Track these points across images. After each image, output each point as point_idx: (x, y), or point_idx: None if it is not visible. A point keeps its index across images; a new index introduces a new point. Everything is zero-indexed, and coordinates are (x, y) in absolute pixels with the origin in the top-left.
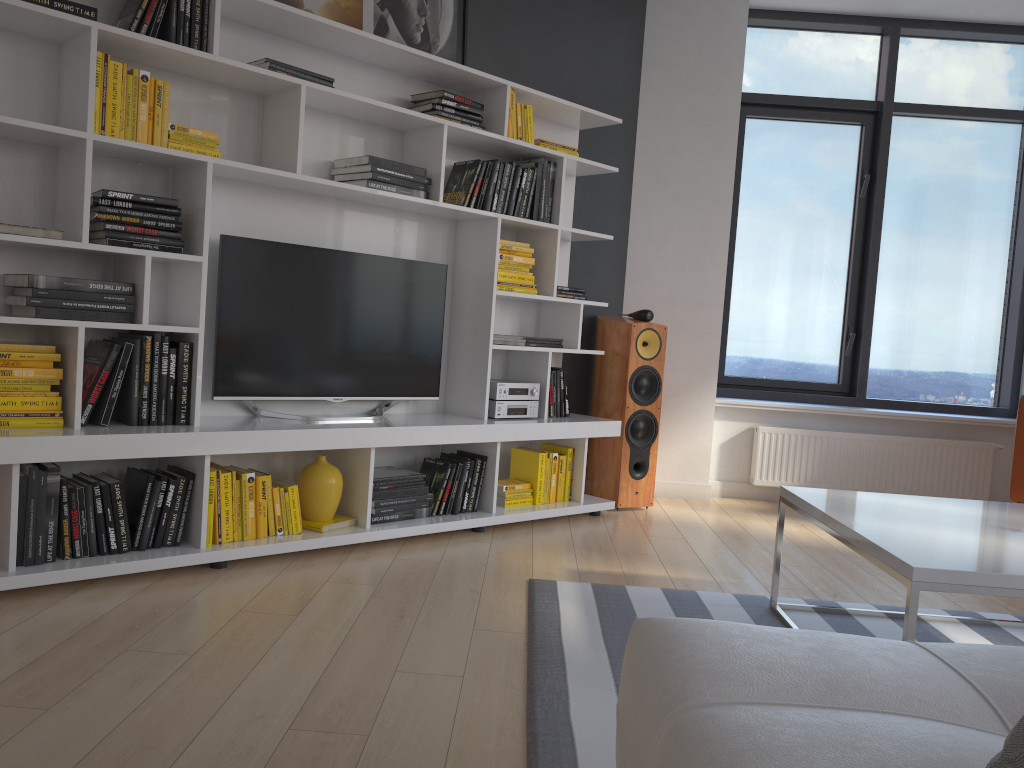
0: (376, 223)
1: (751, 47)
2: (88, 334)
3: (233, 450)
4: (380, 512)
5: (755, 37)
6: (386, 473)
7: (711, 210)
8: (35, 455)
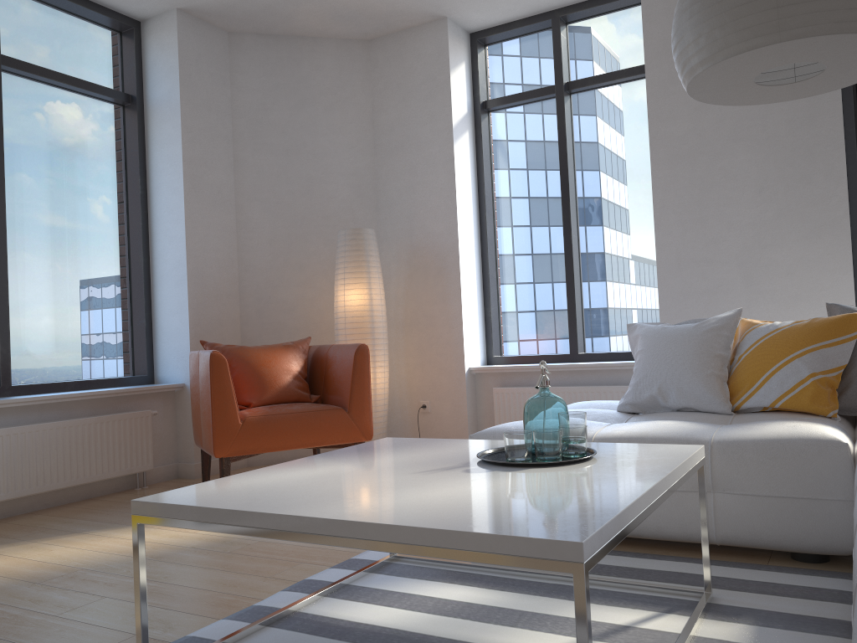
0: None
1: None
2: None
3: None
4: None
5: None
6: None
7: None
8: None
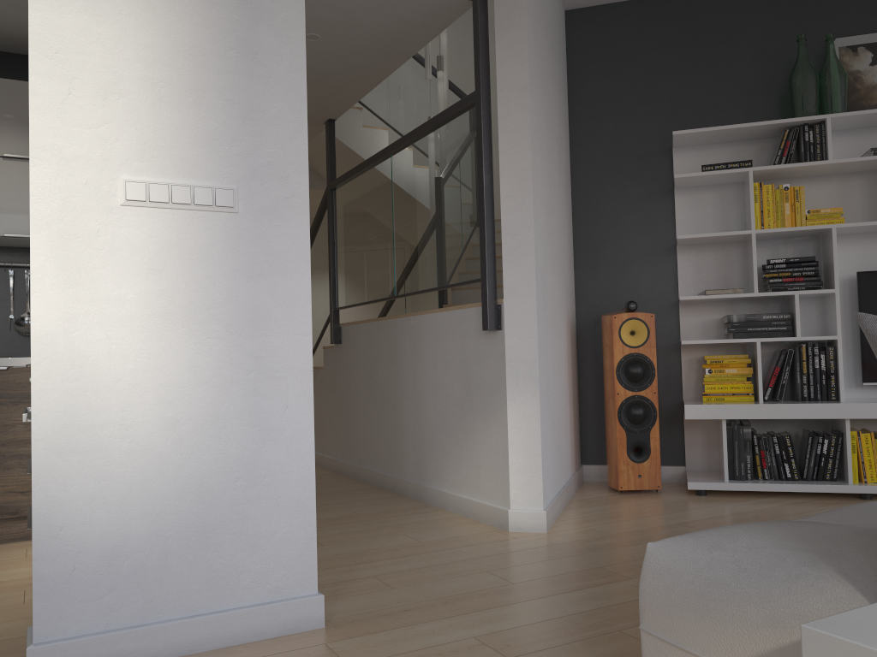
0: None
1: None
2: (774, 347)
3: (864, 416)
4: None
5: None
6: None
7: None
8: (731, 414)
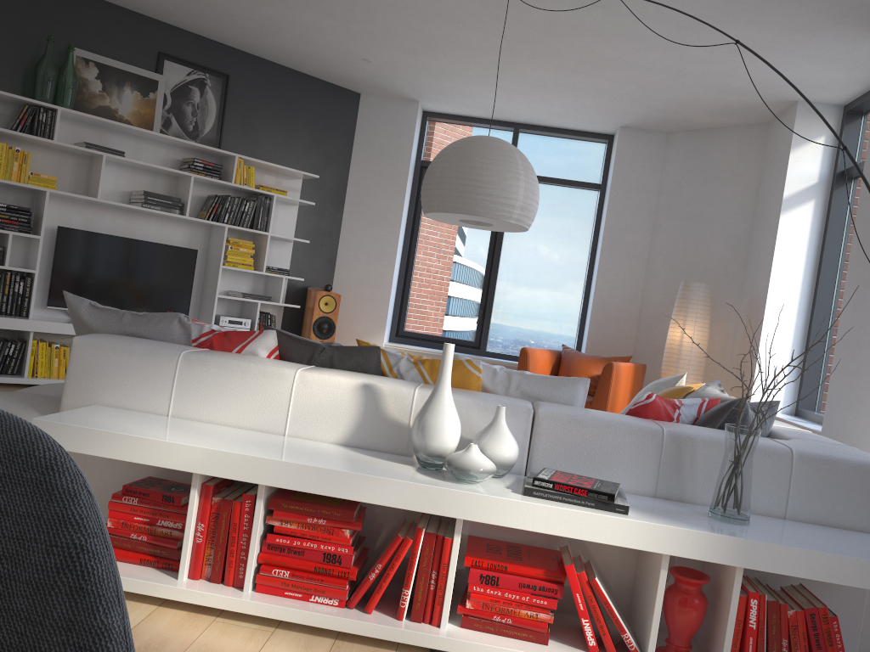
0: (158, 225)
1: (434, 134)
2: None
3: (44, 330)
4: None
5: (437, 128)
6: None
7: (388, 230)
8: None
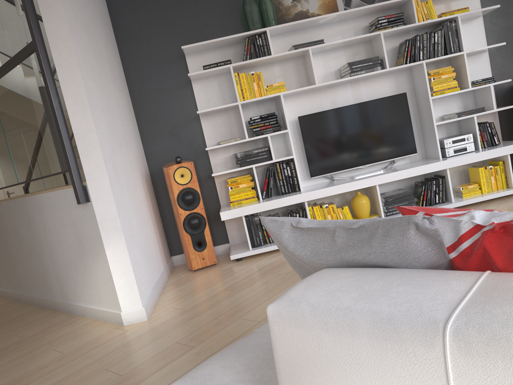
0: (367, 85)
1: None
2: (264, 166)
3: (313, 198)
4: (389, 211)
5: None
6: (393, 193)
7: None
8: (246, 212)
